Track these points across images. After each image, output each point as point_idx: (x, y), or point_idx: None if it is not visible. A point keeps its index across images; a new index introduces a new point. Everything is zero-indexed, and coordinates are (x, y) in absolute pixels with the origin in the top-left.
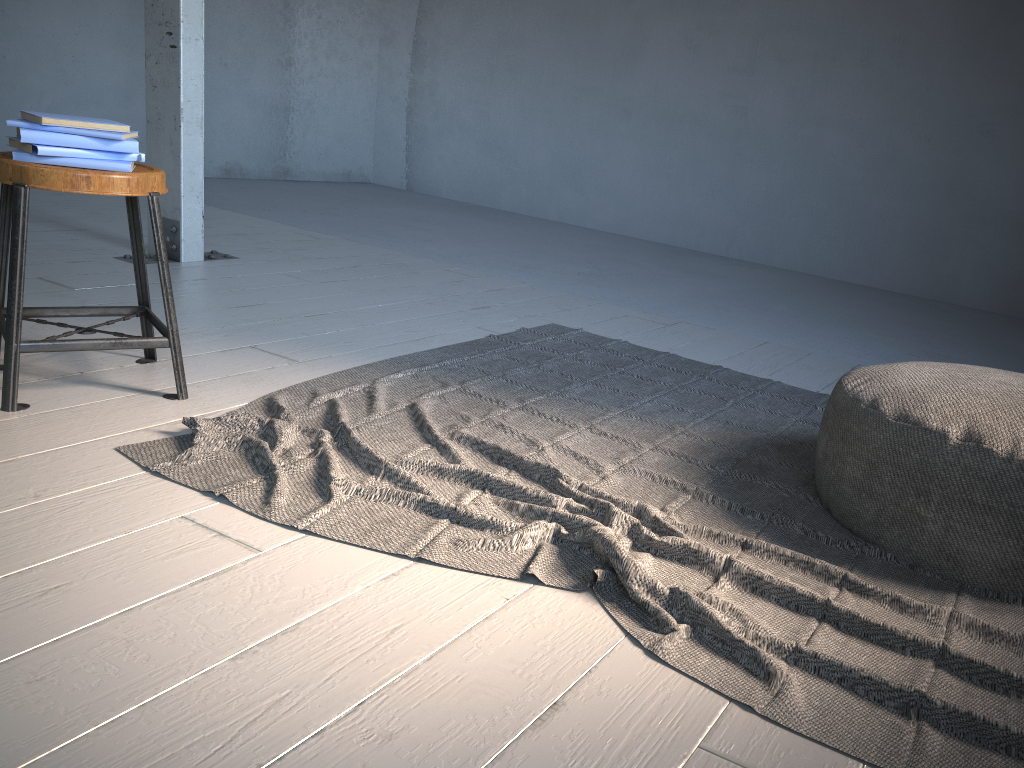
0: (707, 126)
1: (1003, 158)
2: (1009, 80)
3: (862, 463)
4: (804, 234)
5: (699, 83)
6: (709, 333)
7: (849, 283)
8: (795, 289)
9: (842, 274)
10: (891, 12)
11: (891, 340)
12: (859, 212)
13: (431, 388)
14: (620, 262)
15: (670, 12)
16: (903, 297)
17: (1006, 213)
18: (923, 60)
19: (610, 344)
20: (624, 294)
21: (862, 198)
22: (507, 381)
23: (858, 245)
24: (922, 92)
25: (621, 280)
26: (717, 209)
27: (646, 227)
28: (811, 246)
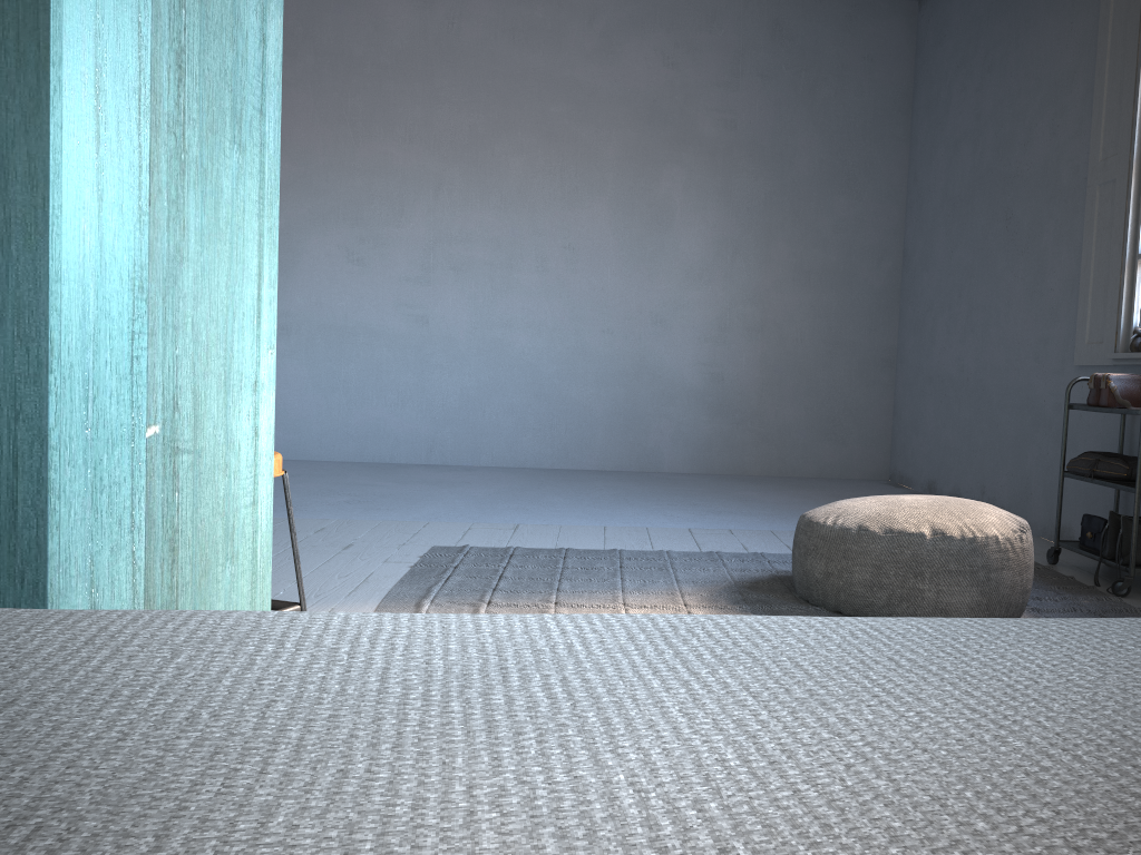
0: (385, 336)
1: (677, 342)
2: (670, 278)
3: (868, 568)
4: (509, 430)
5: (369, 295)
6: (555, 528)
7: (563, 469)
8: (537, 482)
9: (553, 462)
10: (558, 225)
11: (673, 507)
12: (560, 402)
13: (468, 609)
14: (357, 485)
15: (324, 226)
16: (620, 473)
17: (689, 388)
18: (594, 265)
19: (512, 551)
20: (425, 512)
21: (560, 389)
22: (507, 592)
23: (564, 433)
24: (598, 292)
25: (395, 501)
26: (410, 418)
27: (327, 447)
28: (518, 440)
